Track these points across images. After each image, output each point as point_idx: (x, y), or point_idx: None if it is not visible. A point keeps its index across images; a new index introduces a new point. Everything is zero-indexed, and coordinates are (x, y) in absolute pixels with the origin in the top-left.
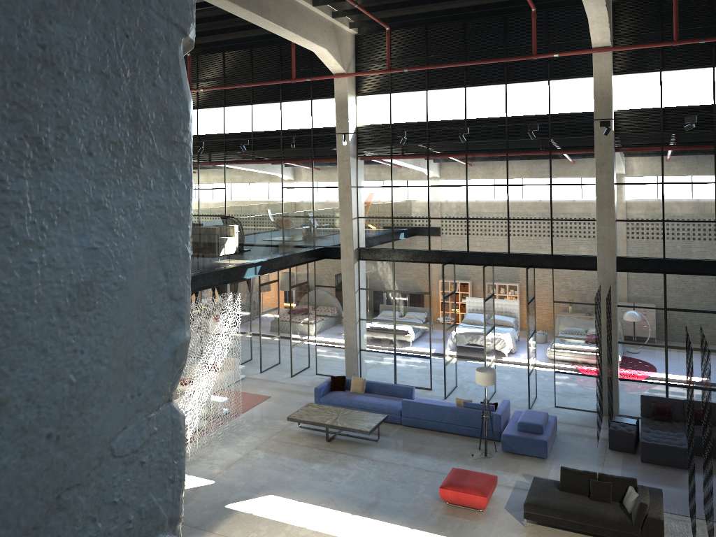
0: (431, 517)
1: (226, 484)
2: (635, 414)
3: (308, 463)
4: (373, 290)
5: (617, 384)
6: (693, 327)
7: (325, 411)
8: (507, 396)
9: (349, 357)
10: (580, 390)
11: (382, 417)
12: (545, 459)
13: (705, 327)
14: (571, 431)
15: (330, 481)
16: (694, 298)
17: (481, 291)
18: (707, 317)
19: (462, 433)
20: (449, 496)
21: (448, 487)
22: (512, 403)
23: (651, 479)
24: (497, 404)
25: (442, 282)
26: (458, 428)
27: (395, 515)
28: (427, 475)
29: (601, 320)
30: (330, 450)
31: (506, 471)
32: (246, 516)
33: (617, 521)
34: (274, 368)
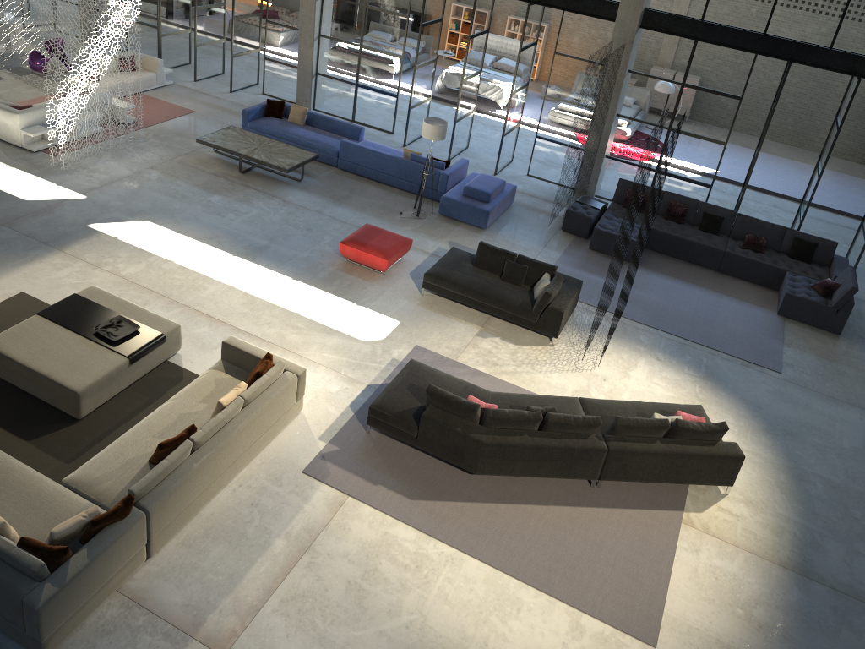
0: (321, 270)
1: (99, 202)
2: (612, 198)
3: (206, 193)
4: (340, 1)
5: (601, 162)
6: (707, 112)
7: (246, 139)
8: (478, 155)
9: (302, 81)
10: (559, 162)
11: (310, 156)
12: (484, 230)
13: (722, 114)
14: (531, 204)
15: (224, 217)
16: (721, 77)
17: (501, 27)
18: (728, 102)
19: (403, 188)
20: (349, 253)
21: (349, 243)
22: (480, 163)
23: (589, 268)
24: (449, 163)
25: (423, 4)
26: (399, 182)
27: (282, 263)
28: (340, 226)
29: (603, 86)
30: (239, 183)
31: (432, 236)
32: (109, 239)
33: (517, 306)
34: (214, 78)
